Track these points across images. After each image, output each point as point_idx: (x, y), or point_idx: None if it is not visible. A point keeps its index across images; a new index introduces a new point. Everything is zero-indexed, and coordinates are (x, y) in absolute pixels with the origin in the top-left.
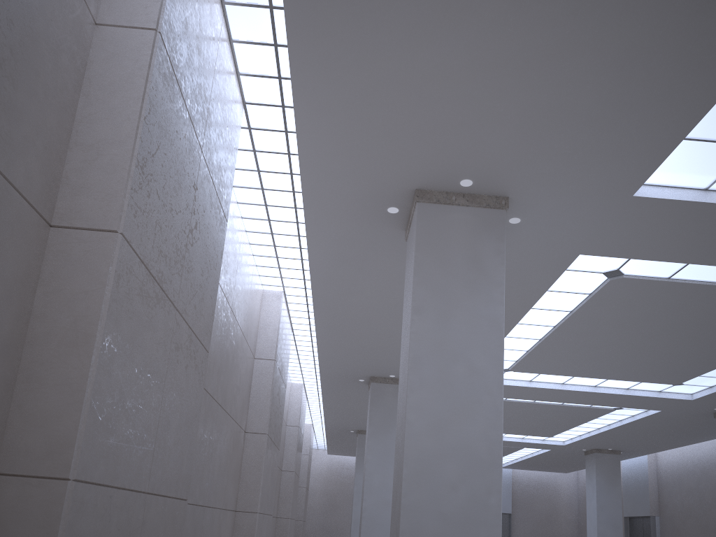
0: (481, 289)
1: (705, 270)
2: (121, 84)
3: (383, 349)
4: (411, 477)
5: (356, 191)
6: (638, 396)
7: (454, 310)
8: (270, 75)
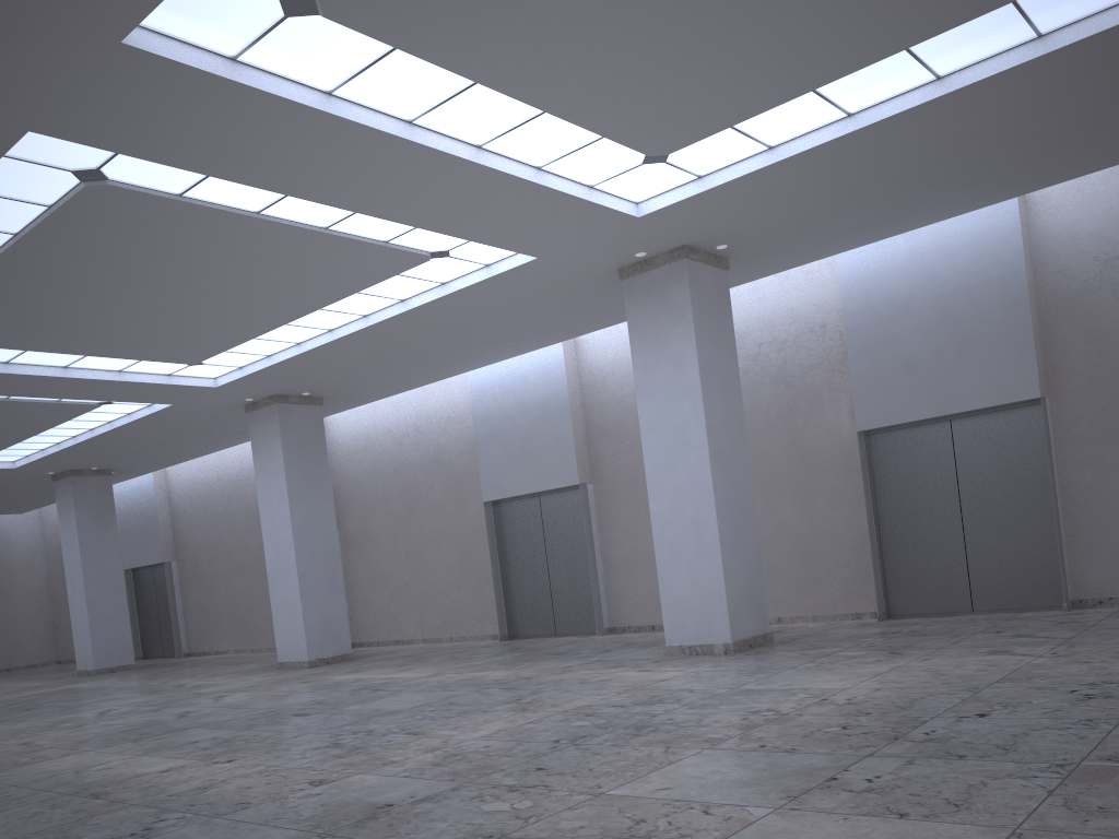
0: None
1: (232, 190)
2: None
3: None
4: None
5: None
6: (137, 382)
7: None
8: None
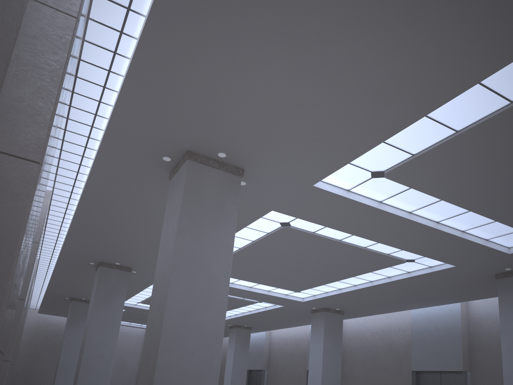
0: (222, 225)
1: (333, 231)
2: (48, 51)
3: (119, 244)
4: (165, 345)
5: (146, 141)
6: (274, 296)
7: (204, 236)
8: (108, 49)
